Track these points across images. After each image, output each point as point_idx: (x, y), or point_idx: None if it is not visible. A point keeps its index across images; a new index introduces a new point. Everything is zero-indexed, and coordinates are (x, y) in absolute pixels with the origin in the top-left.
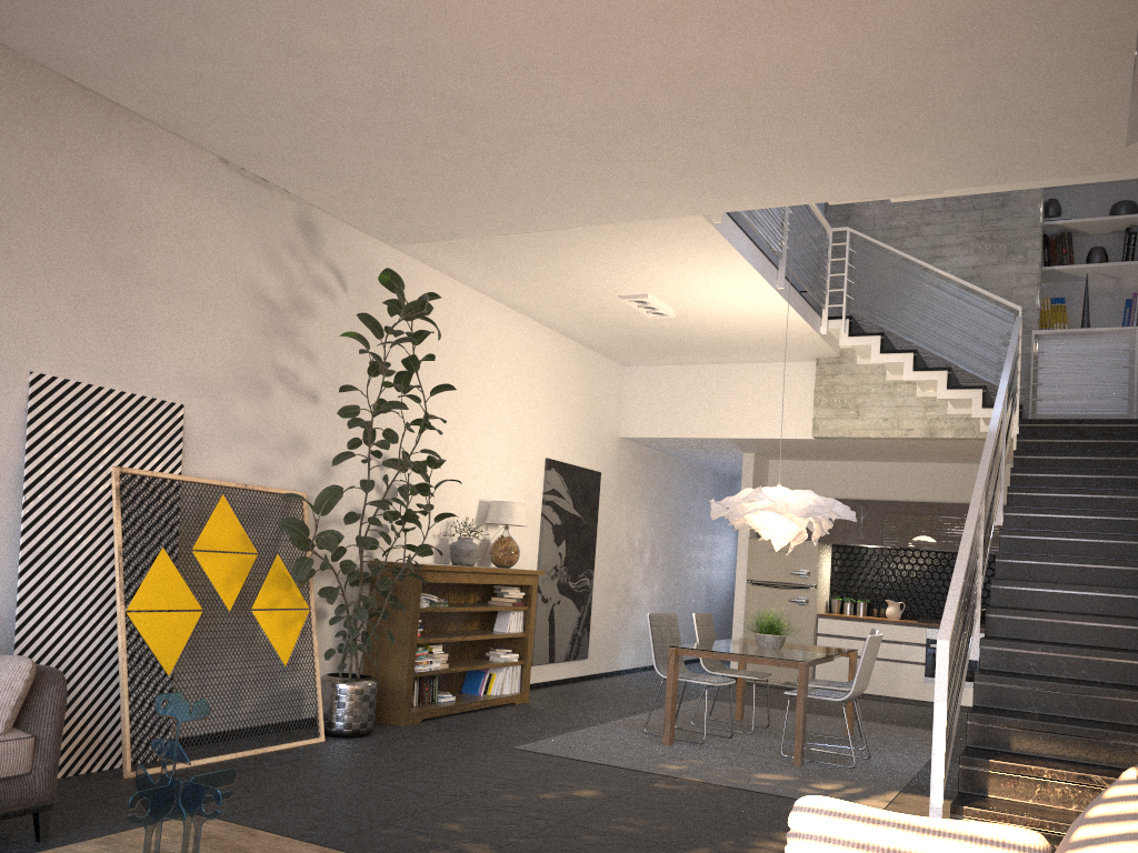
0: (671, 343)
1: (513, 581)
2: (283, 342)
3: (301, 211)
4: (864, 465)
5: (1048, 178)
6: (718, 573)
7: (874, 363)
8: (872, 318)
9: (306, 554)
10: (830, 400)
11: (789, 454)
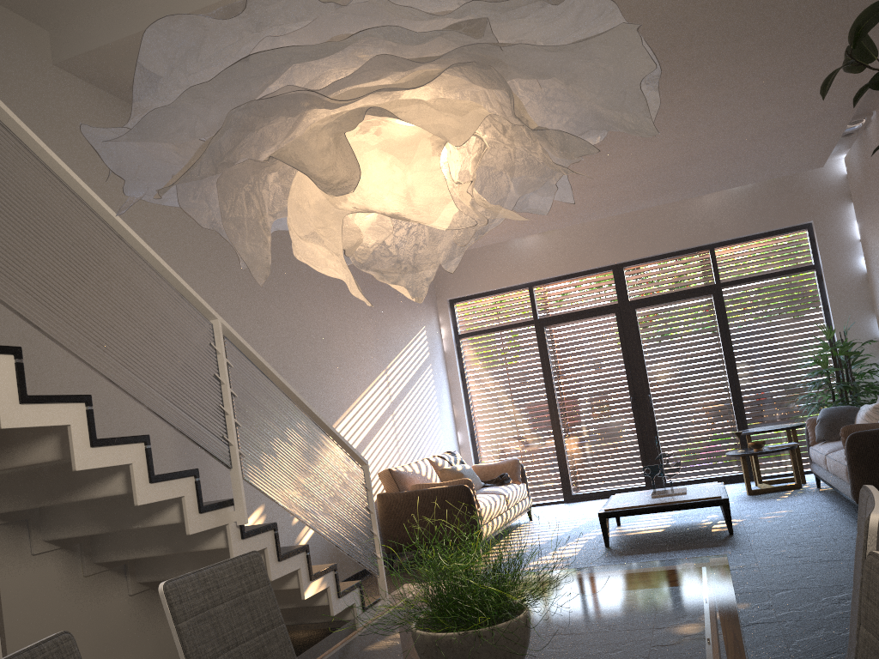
0: None
1: None
2: None
3: None
4: None
5: None
6: None
7: None
8: None
9: None
10: None
11: None
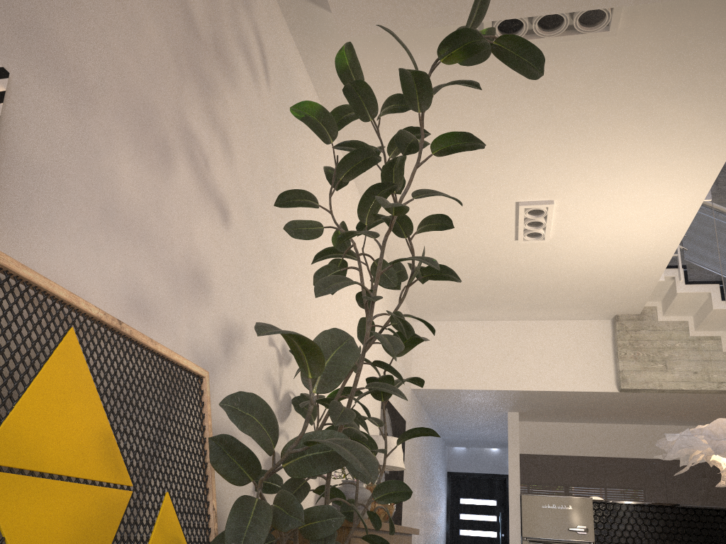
0: (495, 288)
1: (401, 543)
2: (197, 94)
3: None
4: (607, 427)
5: None
6: (441, 530)
7: (675, 320)
8: (710, 266)
9: (206, 496)
10: (636, 354)
11: (550, 414)
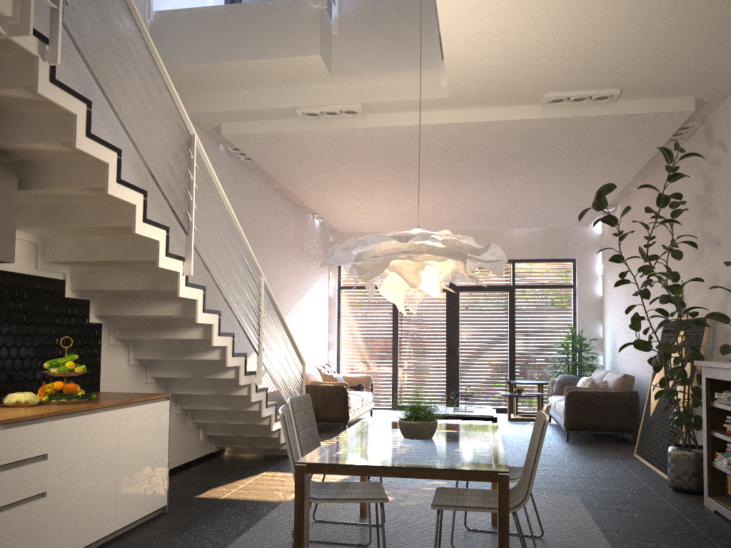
0: None
1: None
2: (705, 217)
3: (705, 126)
4: None
5: (252, 133)
6: None
7: None
8: None
9: None
10: None
11: None
